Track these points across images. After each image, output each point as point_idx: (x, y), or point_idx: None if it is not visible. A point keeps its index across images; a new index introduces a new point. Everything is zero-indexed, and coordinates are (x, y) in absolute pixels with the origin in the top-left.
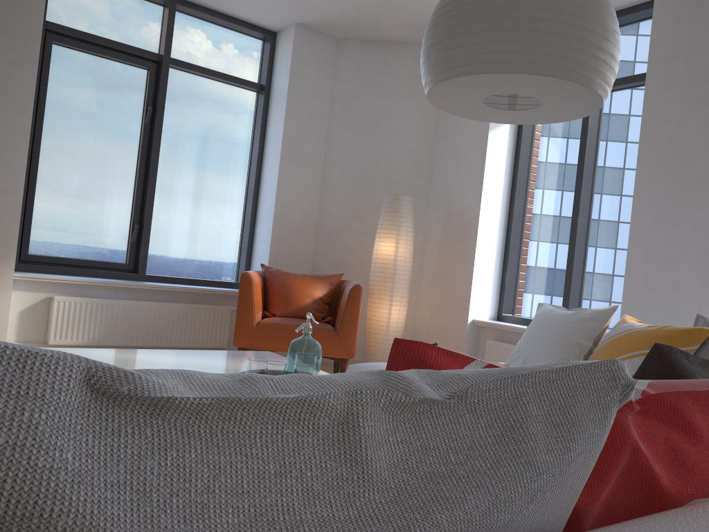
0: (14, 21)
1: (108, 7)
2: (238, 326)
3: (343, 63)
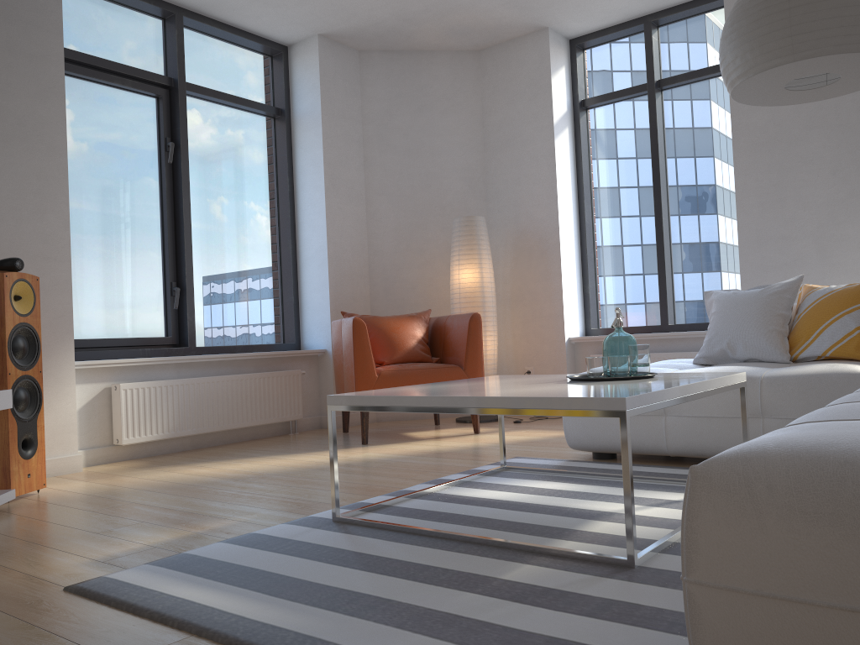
0: (31, 41)
1: (104, 22)
2: (359, 379)
3: (370, 78)
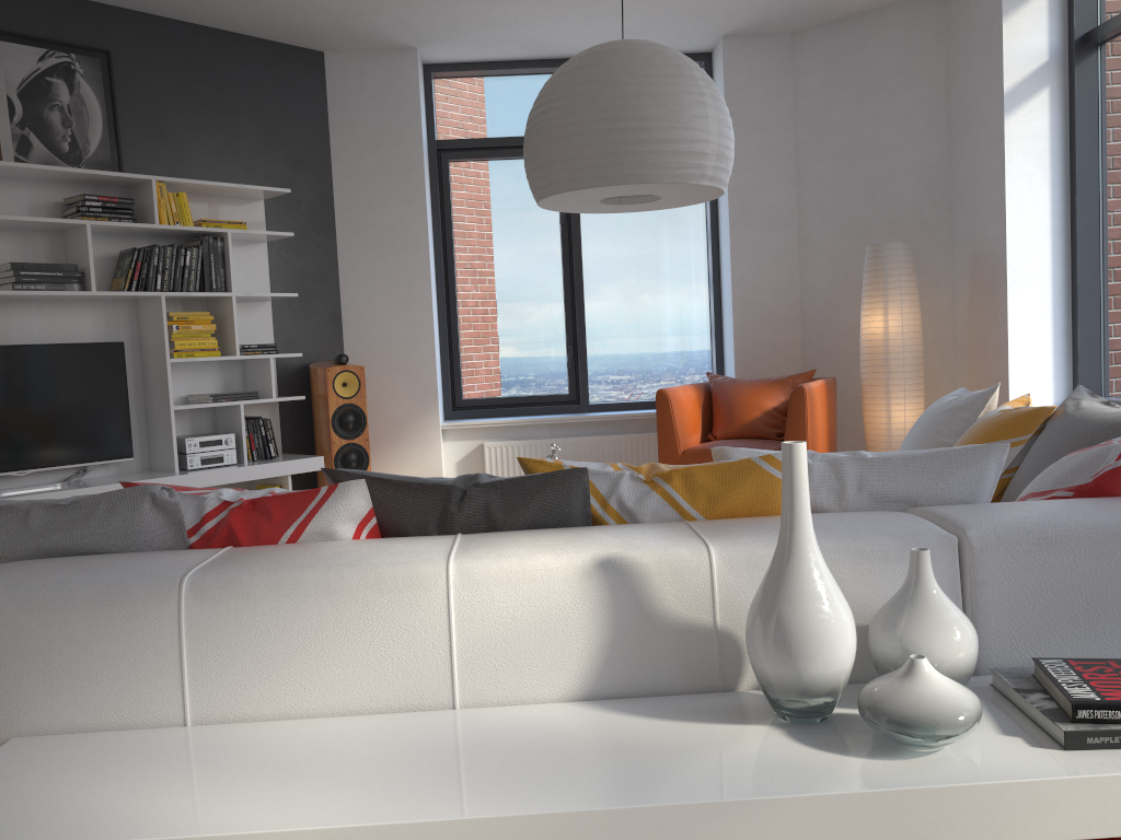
0: (396, 158)
1: (499, 99)
2: (661, 457)
3: (804, 65)
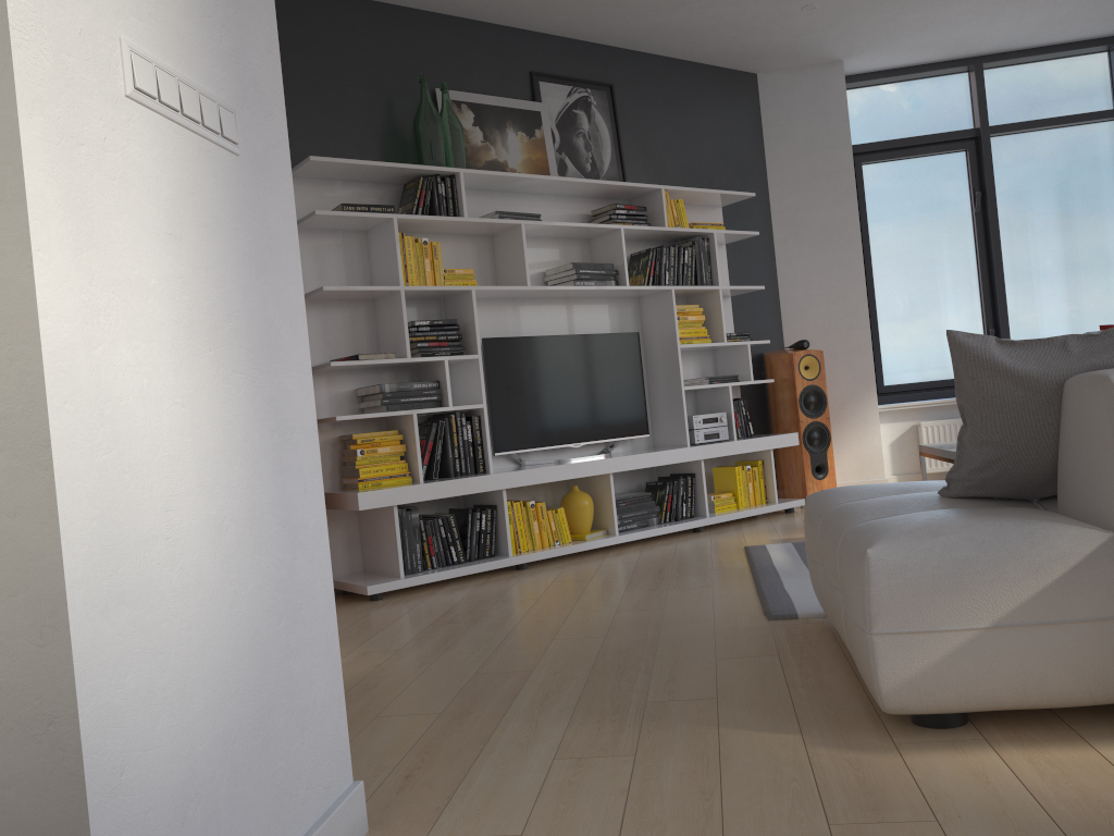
0: (826, 162)
1: (907, 102)
2: None
3: None
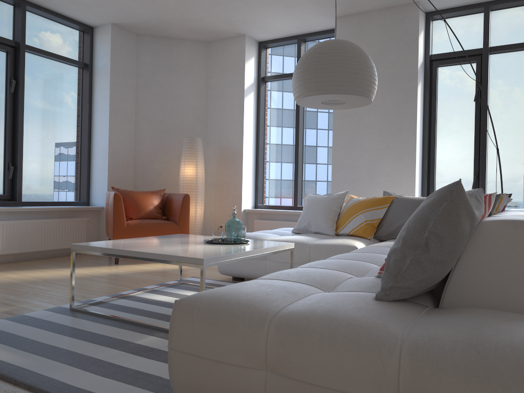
0: None
1: None
2: (115, 227)
3: (142, 50)
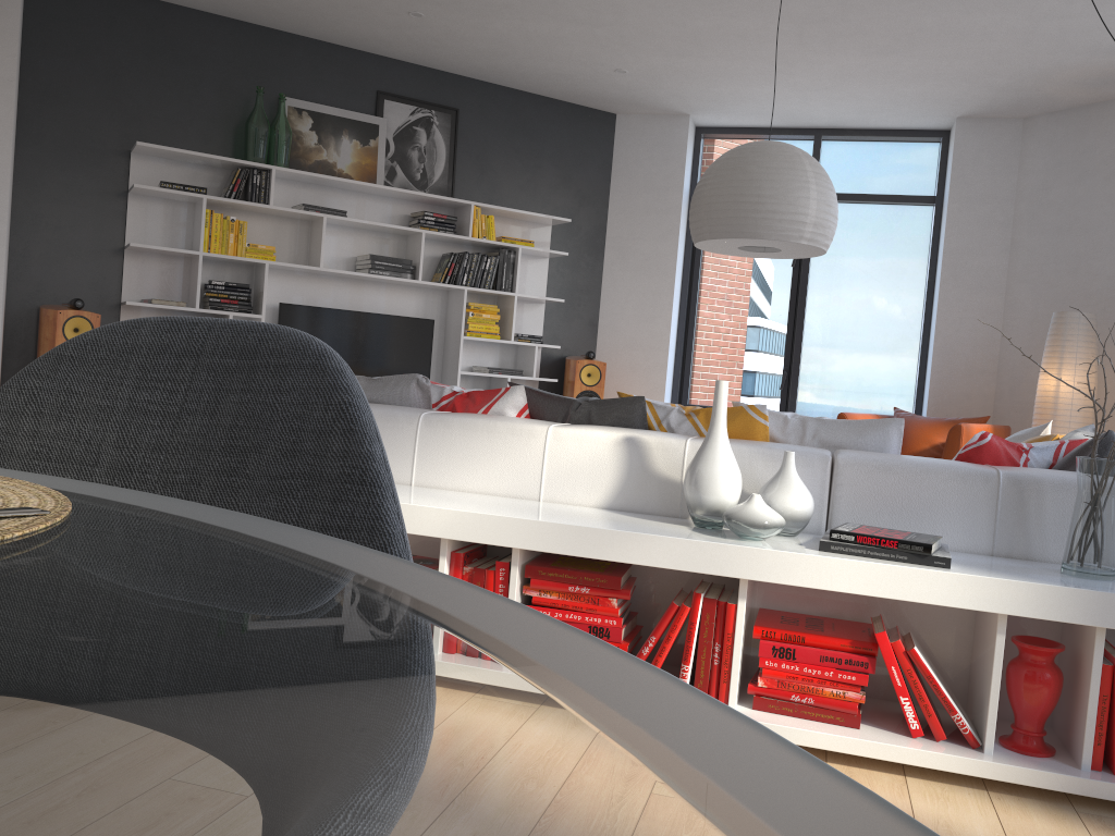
0: (659, 201)
1: None
2: None
3: (1030, 147)
